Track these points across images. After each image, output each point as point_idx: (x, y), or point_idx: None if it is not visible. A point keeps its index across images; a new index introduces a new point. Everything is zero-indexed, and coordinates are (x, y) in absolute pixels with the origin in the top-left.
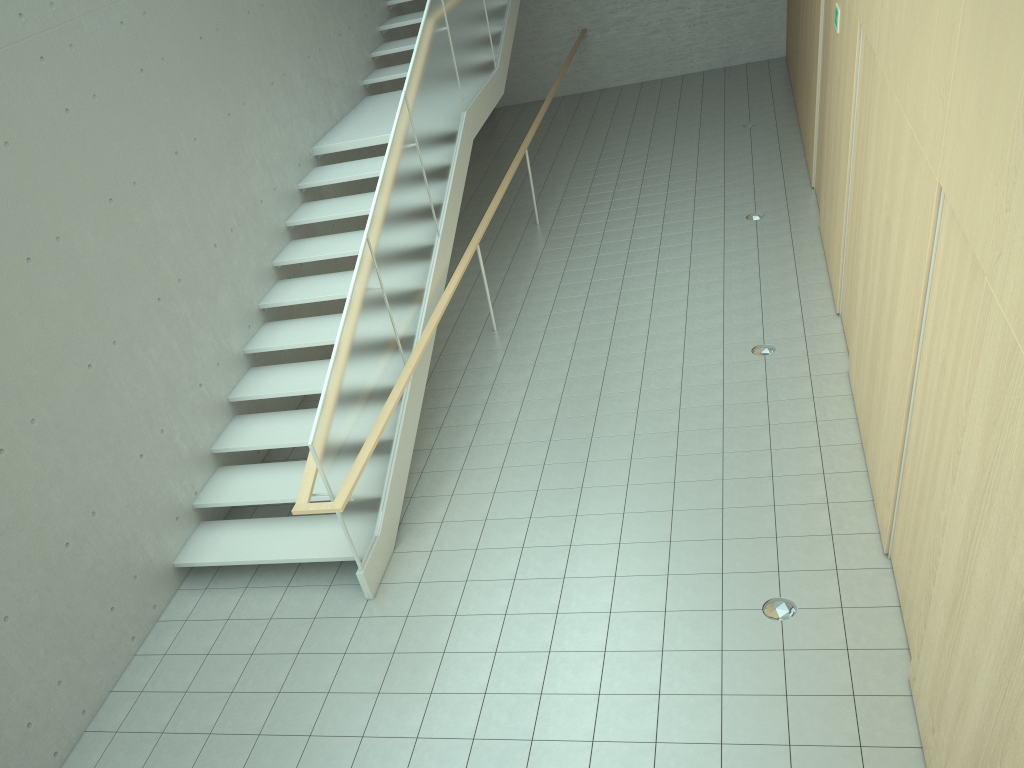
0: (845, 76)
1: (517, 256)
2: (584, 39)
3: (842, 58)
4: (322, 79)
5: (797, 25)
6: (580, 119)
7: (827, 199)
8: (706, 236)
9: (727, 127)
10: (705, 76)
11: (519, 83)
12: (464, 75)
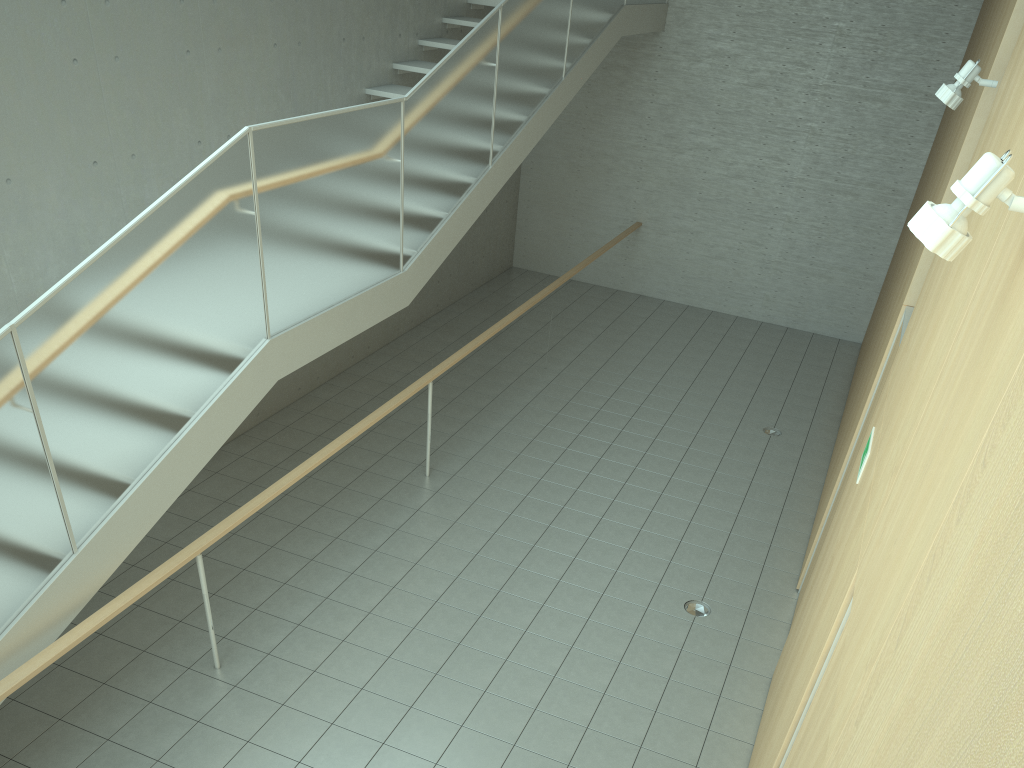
0: (831, 589)
1: (360, 523)
2: (636, 233)
3: (842, 542)
4: (123, 197)
5: (871, 335)
6: (590, 326)
7: (778, 683)
8: (614, 615)
9: (744, 422)
10: (760, 330)
11: (548, 251)
12: (289, 284)
